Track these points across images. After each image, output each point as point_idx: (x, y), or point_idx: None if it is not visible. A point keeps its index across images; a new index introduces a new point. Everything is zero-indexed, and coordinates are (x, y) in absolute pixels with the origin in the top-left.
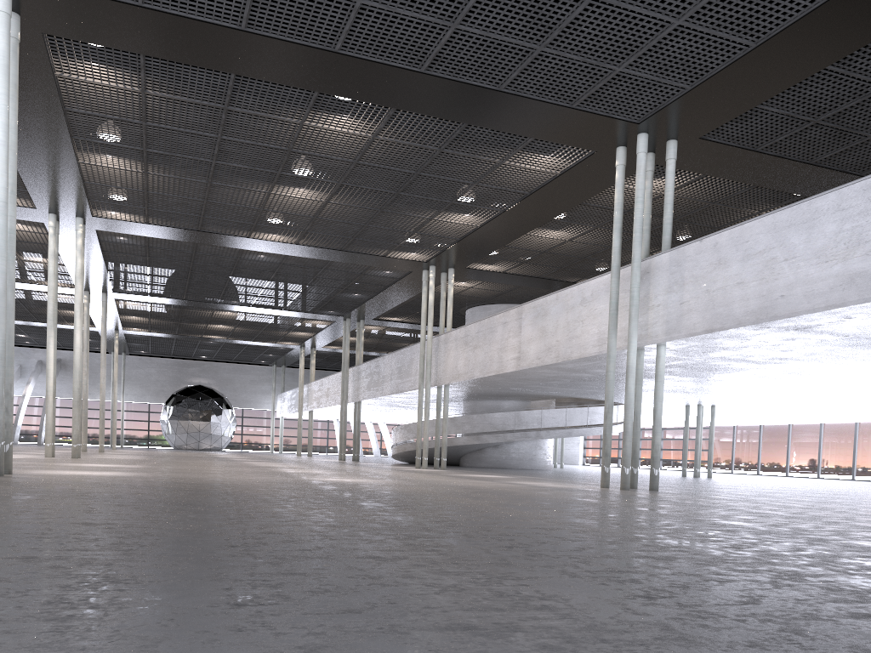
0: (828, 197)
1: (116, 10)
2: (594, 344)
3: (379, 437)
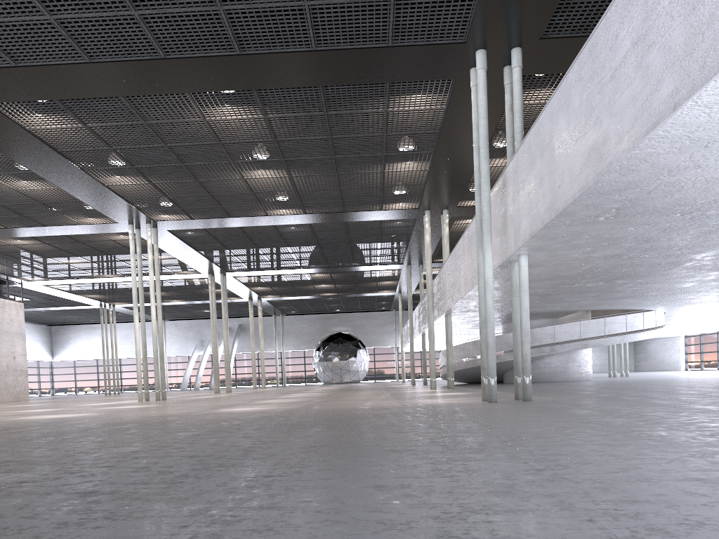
0: (573, 69)
1: (6, 74)
2: None
3: None
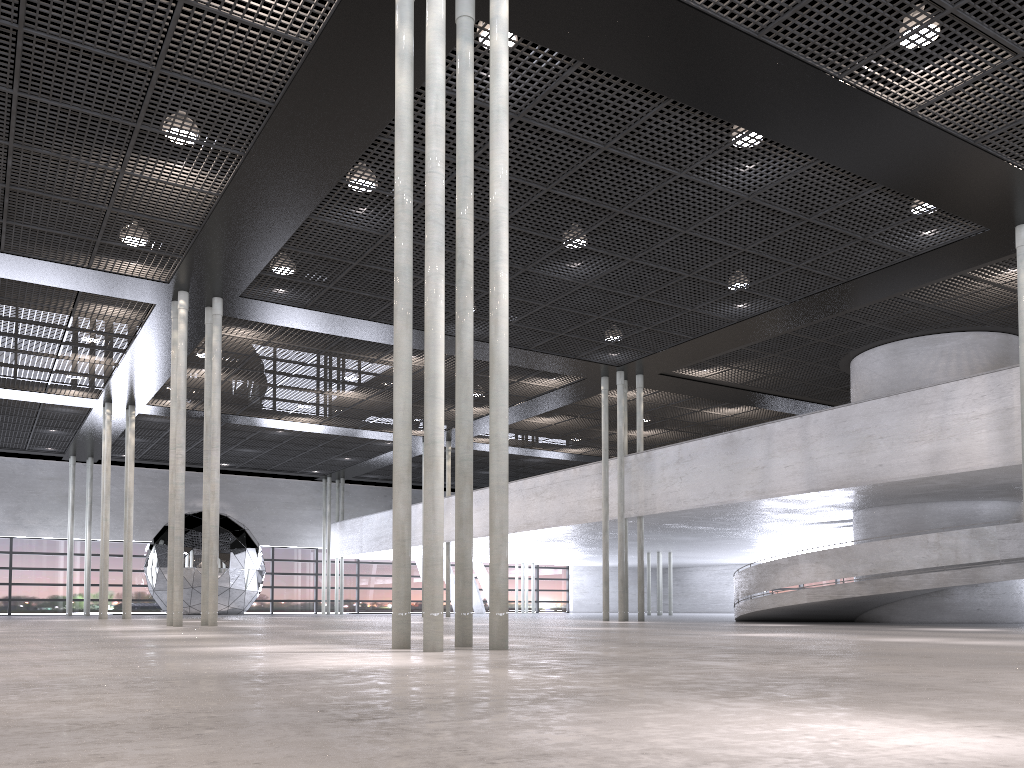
0: None
1: None
2: None
3: None
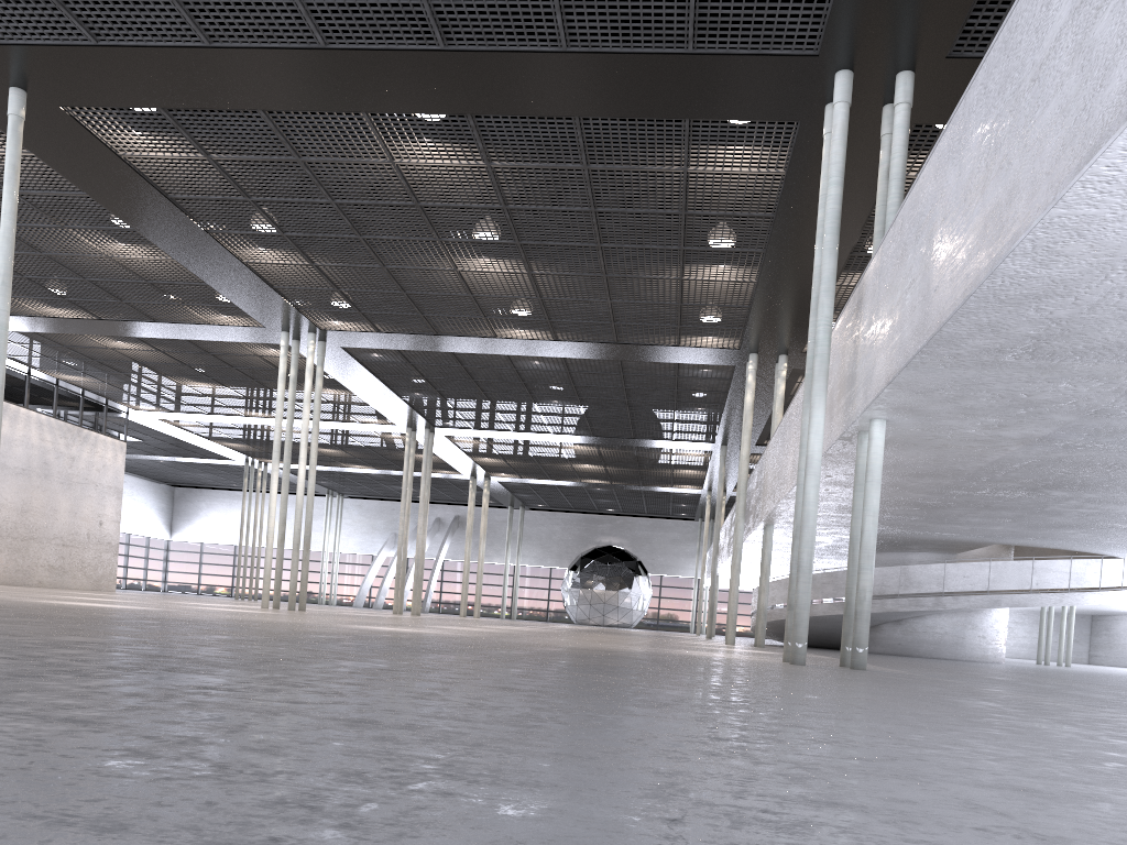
0: (977, 81)
1: (83, 58)
2: (827, 433)
3: None
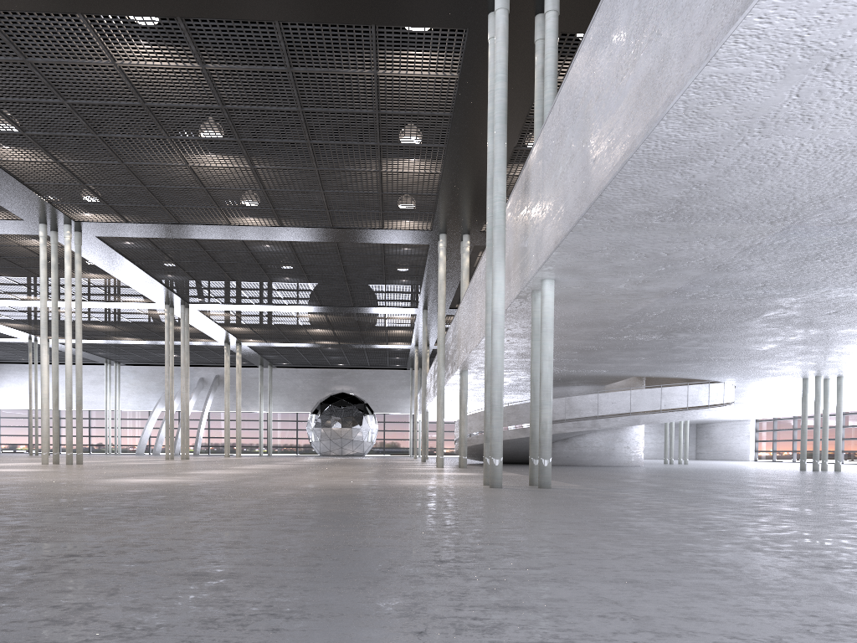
0: None
1: None
2: (506, 293)
3: None
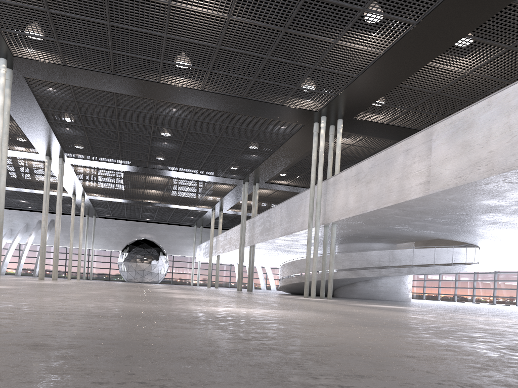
0: None
1: None
2: None
3: (265, 276)
